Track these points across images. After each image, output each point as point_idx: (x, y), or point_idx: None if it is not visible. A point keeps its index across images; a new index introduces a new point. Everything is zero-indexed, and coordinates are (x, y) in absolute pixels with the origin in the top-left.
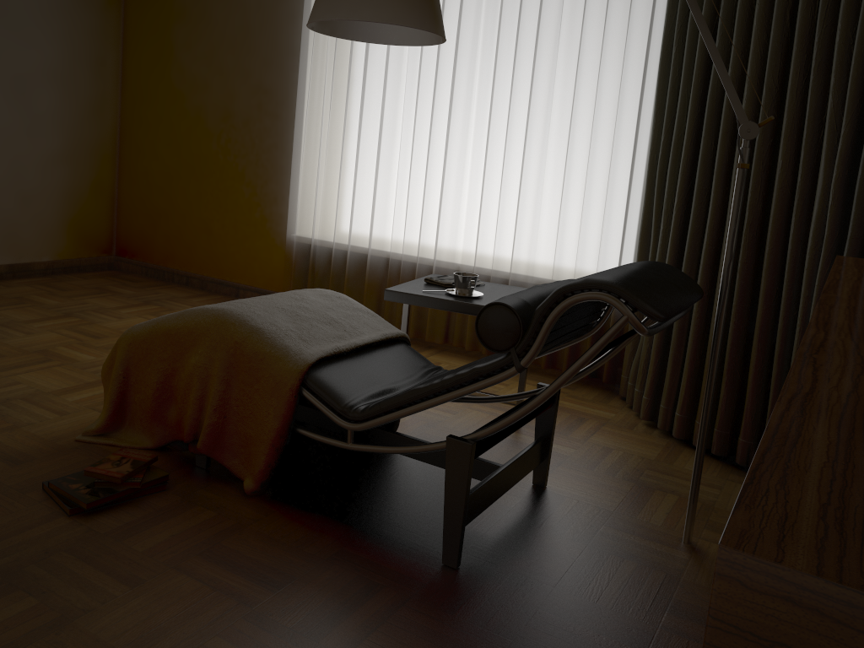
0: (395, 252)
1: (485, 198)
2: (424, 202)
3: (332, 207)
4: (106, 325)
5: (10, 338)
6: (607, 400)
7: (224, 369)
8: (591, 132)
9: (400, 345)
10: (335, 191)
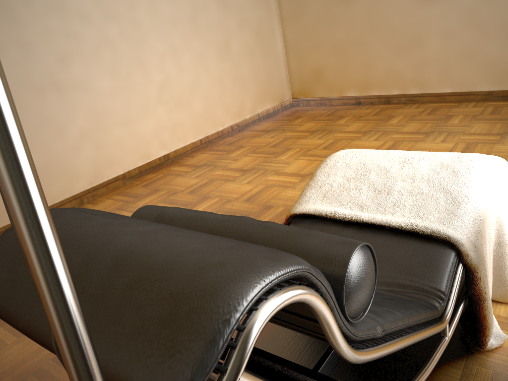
0: None
1: None
2: None
3: None
4: None
5: (505, 144)
6: None
7: None
8: None
9: (432, 245)
10: None
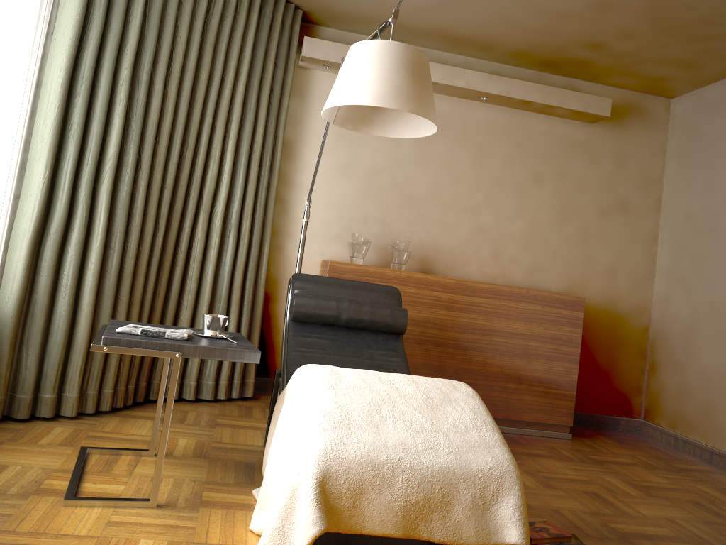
0: None
1: None
2: None
3: None
4: None
5: None
6: (6, 428)
7: None
8: (6, 123)
9: None
10: None
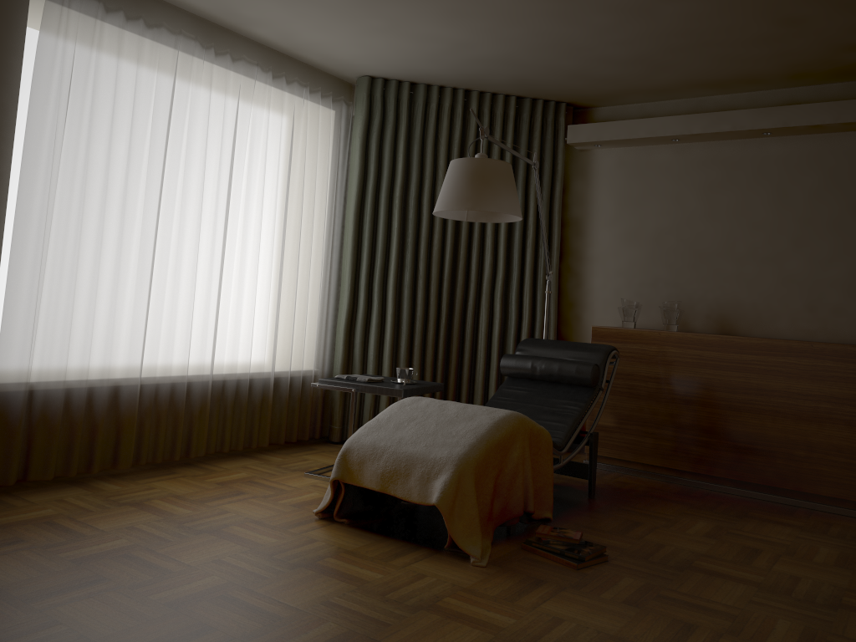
0: (155, 376)
1: (241, 311)
2: (192, 319)
3: (71, 337)
4: (15, 579)
5: (86, 632)
6: (338, 446)
7: (529, 450)
8: (310, 255)
9: None
10: (76, 316)
